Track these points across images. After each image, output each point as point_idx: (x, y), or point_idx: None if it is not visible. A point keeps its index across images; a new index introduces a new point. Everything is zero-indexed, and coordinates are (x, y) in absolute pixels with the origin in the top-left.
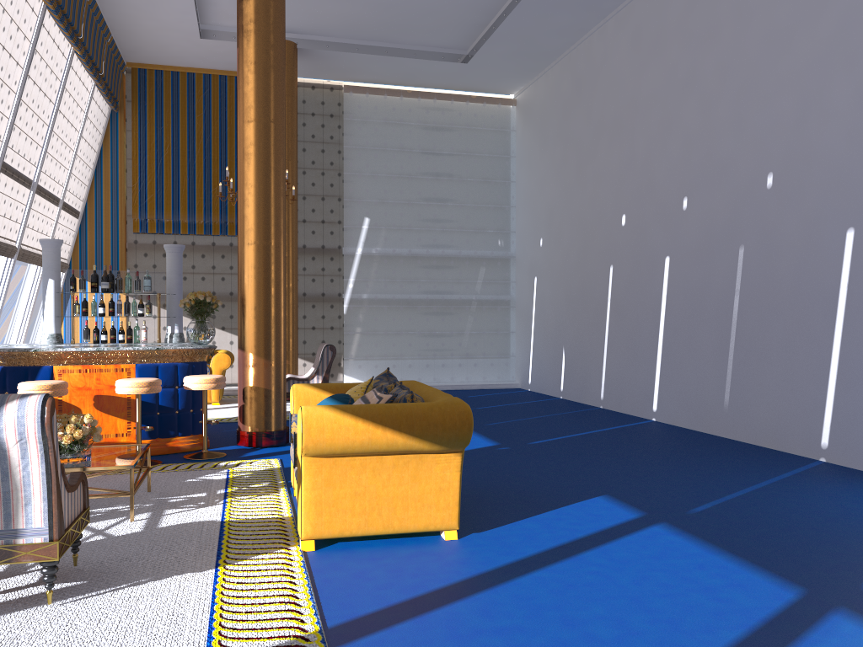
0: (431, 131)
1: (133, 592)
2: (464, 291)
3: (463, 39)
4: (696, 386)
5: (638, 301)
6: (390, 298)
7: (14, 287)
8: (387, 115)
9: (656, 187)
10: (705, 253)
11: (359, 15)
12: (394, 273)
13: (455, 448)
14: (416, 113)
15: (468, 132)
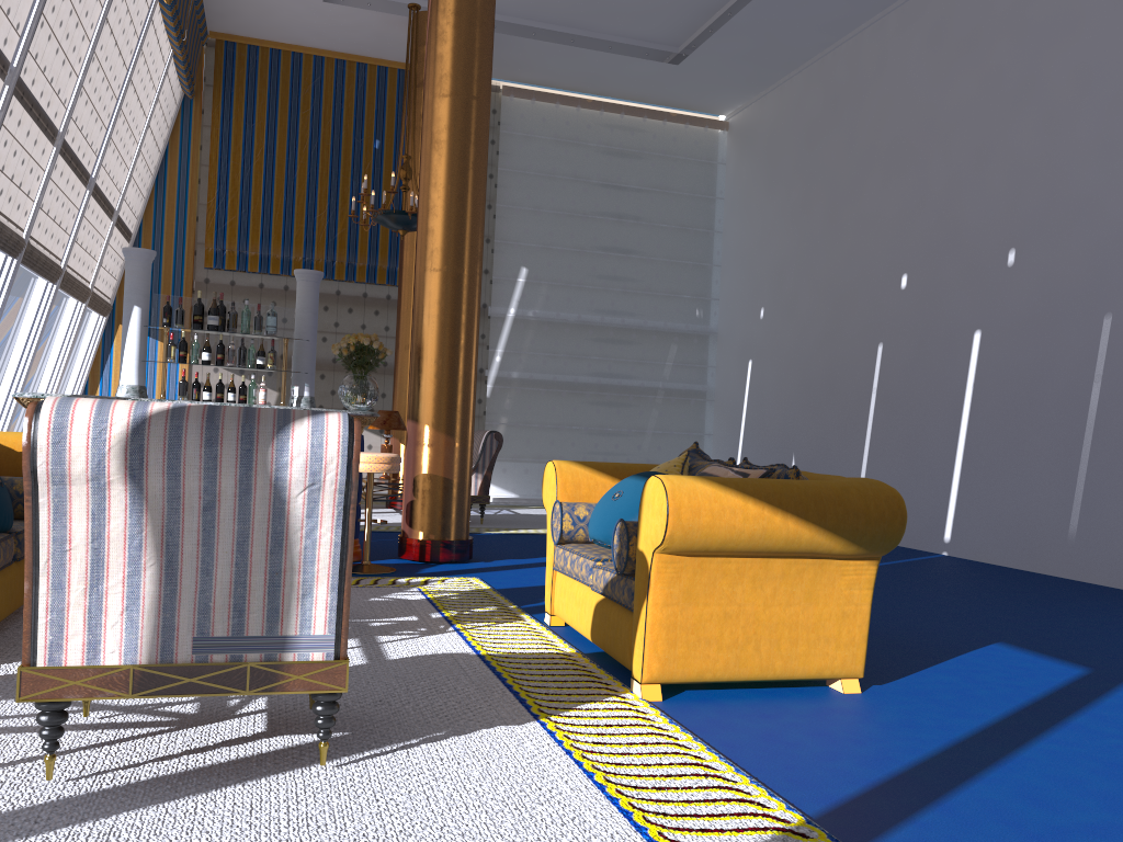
0: (615, 156)
1: (441, 752)
2: (648, 375)
3: (678, 30)
4: (1021, 507)
5: (924, 391)
6: (550, 379)
7: None
8: (558, 131)
9: (961, 236)
10: (1044, 324)
11: None
12: (557, 345)
13: (876, 552)
14: (597, 130)
15: (663, 162)
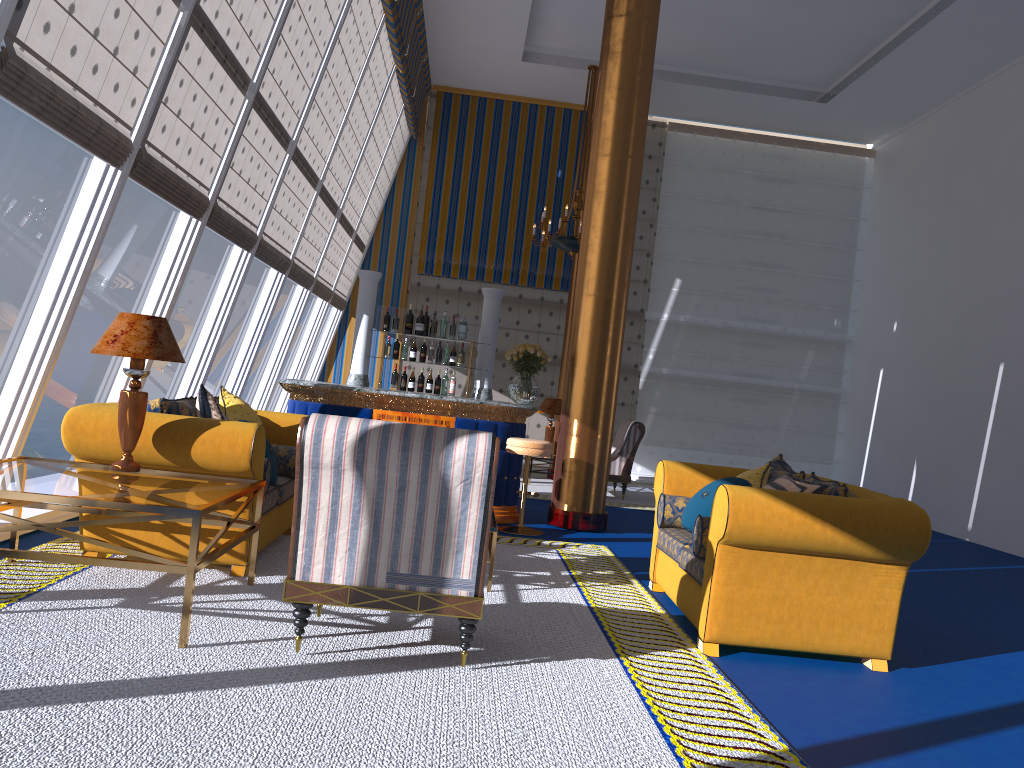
0: (765, 181)
1: (543, 669)
2: (786, 377)
3: (826, 73)
4: None
5: None
6: (695, 376)
7: None
8: (715, 160)
9: None
10: None
11: (709, 41)
12: (703, 347)
13: (903, 560)
14: (750, 159)
15: (810, 186)
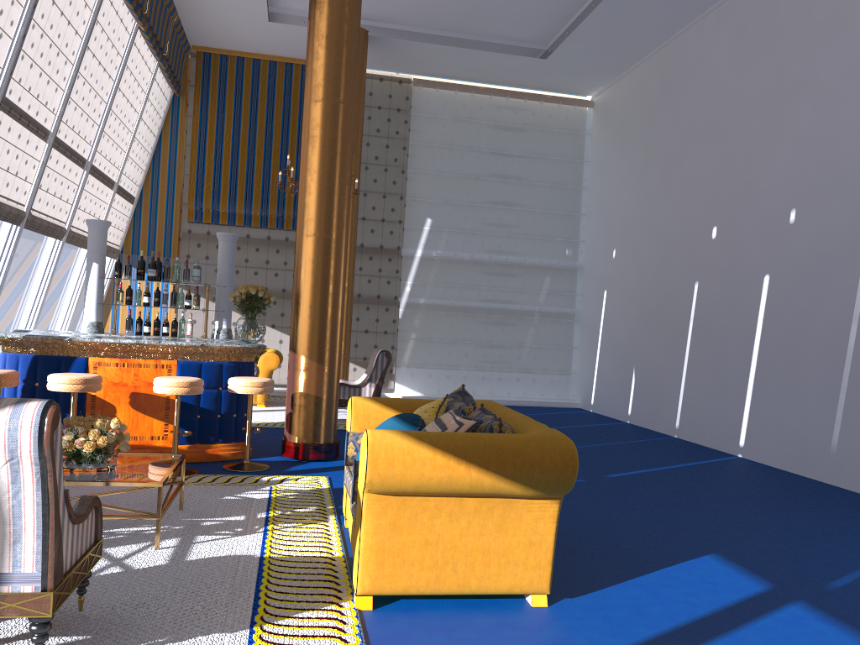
0: (501, 130)
1: None
2: (527, 301)
3: (544, 32)
4: (796, 422)
5: (727, 322)
6: (448, 304)
7: (71, 273)
8: (456, 112)
9: (756, 197)
10: (816, 272)
11: (436, 2)
12: (454, 278)
13: (553, 494)
14: (487, 111)
15: (540, 134)
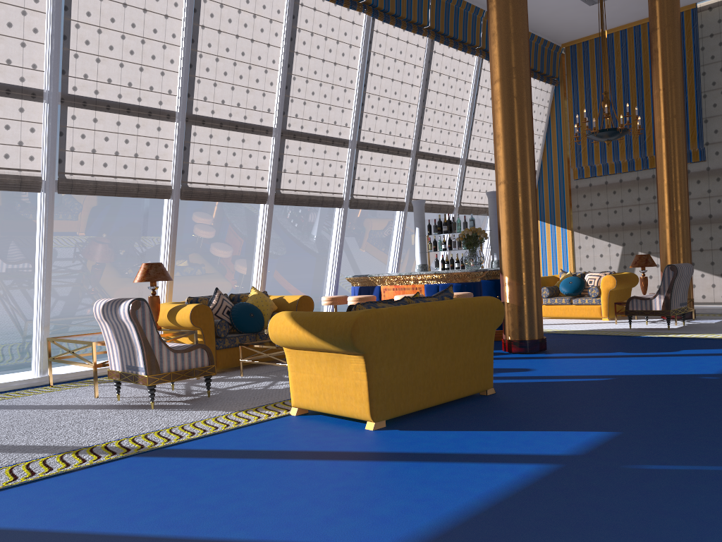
0: None
1: (182, 412)
2: None
3: None
4: None
5: None
6: None
7: None
8: None
9: None
10: None
11: None
12: None
13: (350, 351)
14: None
15: None
